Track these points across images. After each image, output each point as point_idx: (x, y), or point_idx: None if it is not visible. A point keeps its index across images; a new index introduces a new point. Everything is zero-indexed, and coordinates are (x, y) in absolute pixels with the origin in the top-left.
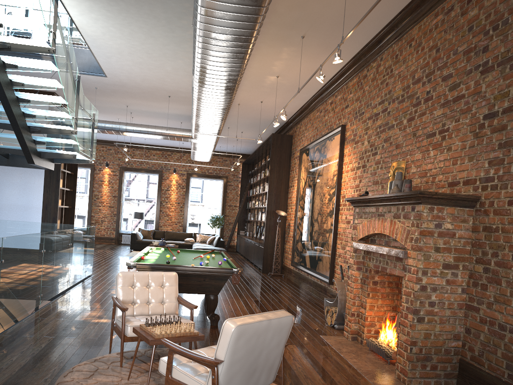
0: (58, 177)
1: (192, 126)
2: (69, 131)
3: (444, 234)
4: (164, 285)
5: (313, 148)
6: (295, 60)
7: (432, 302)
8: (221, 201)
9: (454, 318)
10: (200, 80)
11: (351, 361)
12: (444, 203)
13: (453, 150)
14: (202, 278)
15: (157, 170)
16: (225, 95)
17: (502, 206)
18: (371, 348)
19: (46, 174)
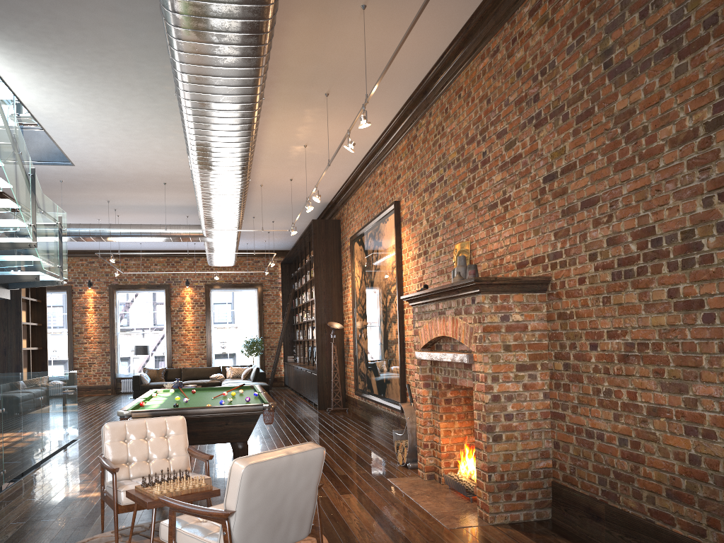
0: (18, 308)
1: (201, 220)
2: (26, 244)
3: (514, 328)
4: (168, 434)
5: (365, 235)
6: (324, 124)
7: (509, 414)
8: (257, 318)
9: (539, 431)
10: (198, 161)
11: (423, 504)
12: (508, 290)
13: (517, 222)
14: (223, 422)
15: (162, 285)
16: (235, 177)
17: (573, 286)
18: (451, 485)
19: (0, 305)
